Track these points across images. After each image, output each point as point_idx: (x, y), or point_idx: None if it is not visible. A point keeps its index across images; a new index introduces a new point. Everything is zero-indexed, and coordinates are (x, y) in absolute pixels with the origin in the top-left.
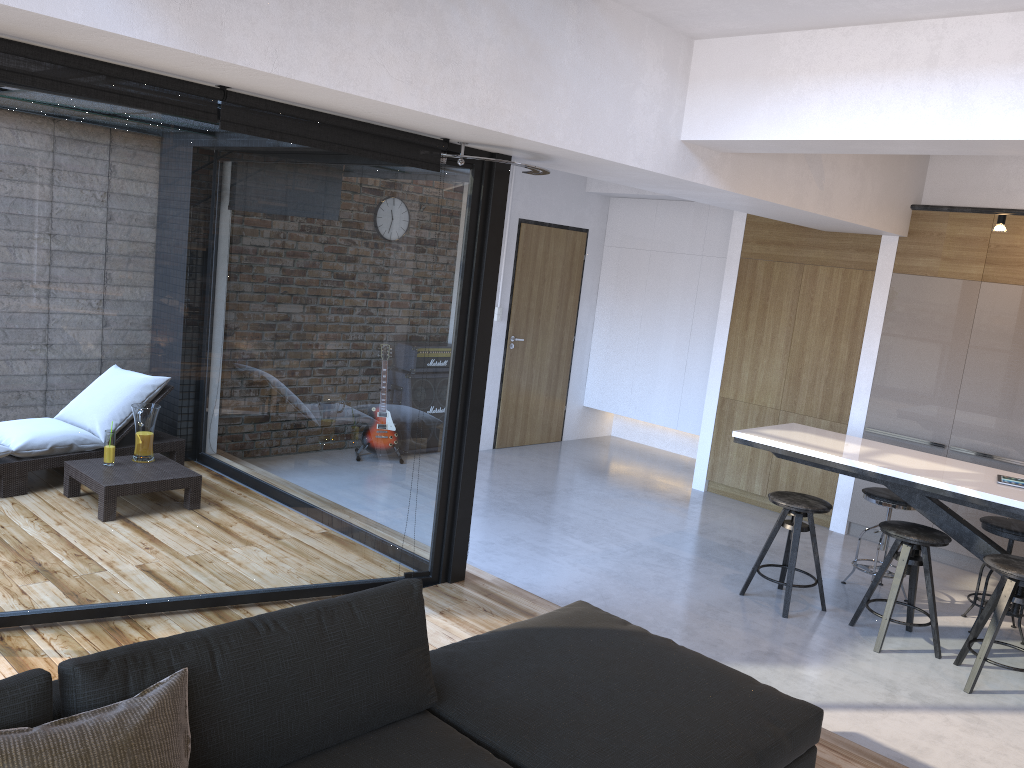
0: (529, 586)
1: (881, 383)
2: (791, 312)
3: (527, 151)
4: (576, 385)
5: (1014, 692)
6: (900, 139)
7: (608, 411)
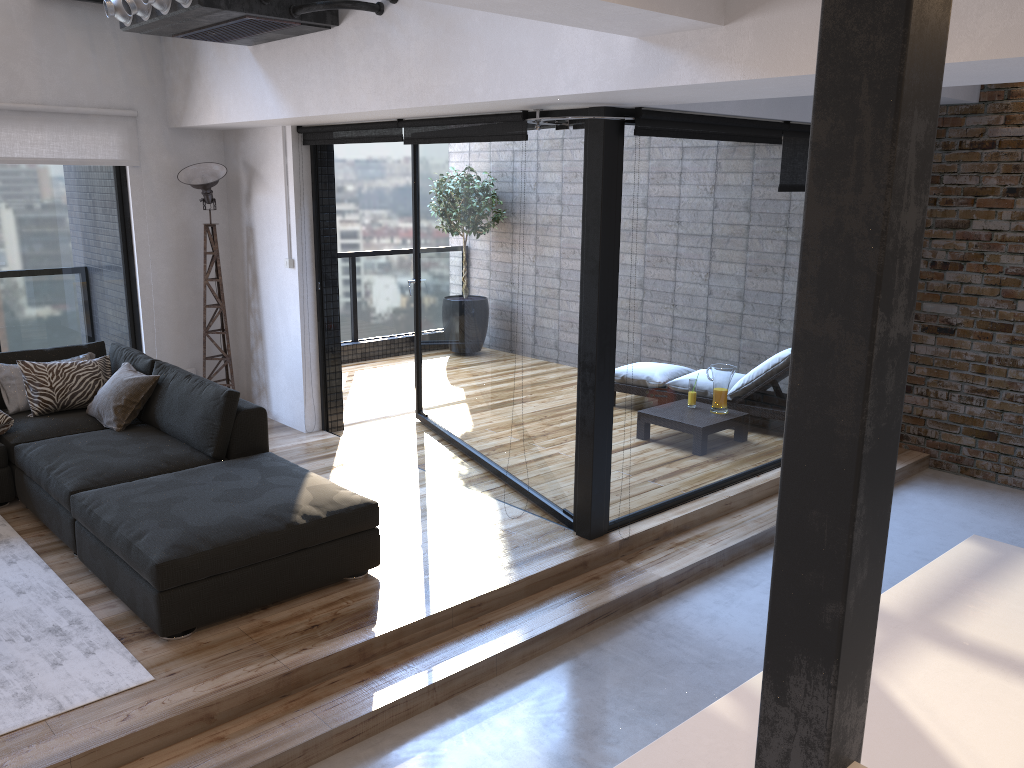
0: (706, 616)
1: None
2: None
3: (545, 104)
4: None
5: None
6: None
7: None
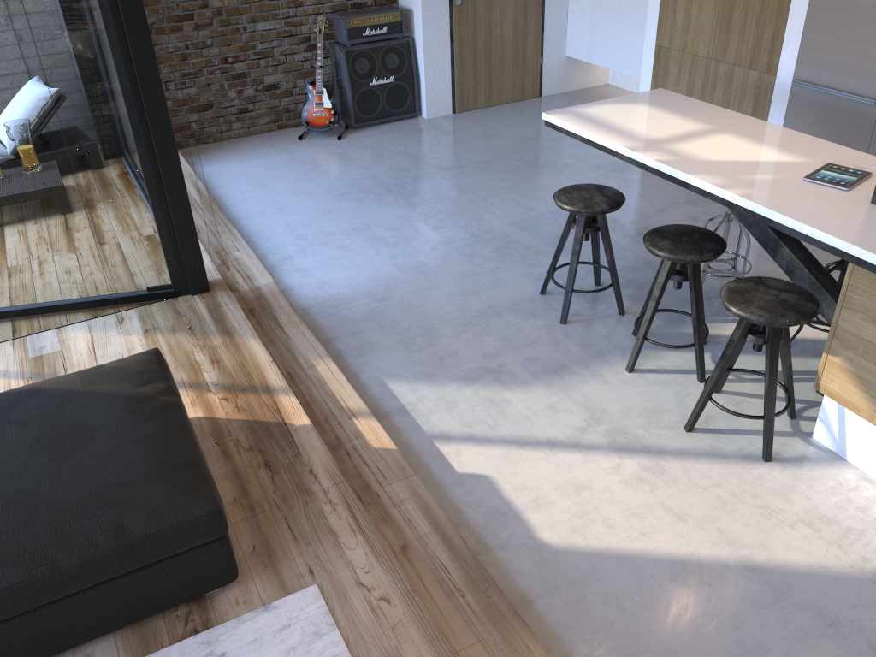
0: (320, 285)
1: (814, 20)
2: None
3: None
4: (553, 34)
5: (753, 433)
6: None
7: (586, 61)
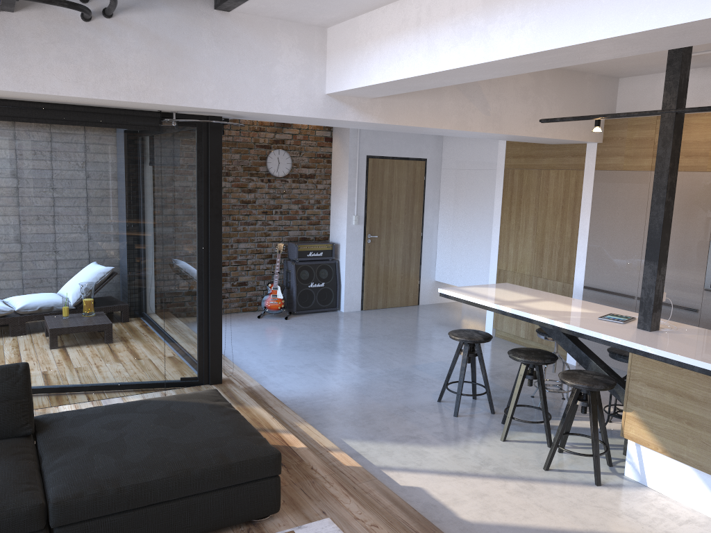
0: (289, 391)
1: (592, 252)
2: (535, 205)
3: (213, 112)
4: (427, 266)
5: (587, 472)
6: (408, 77)
7: (449, 283)
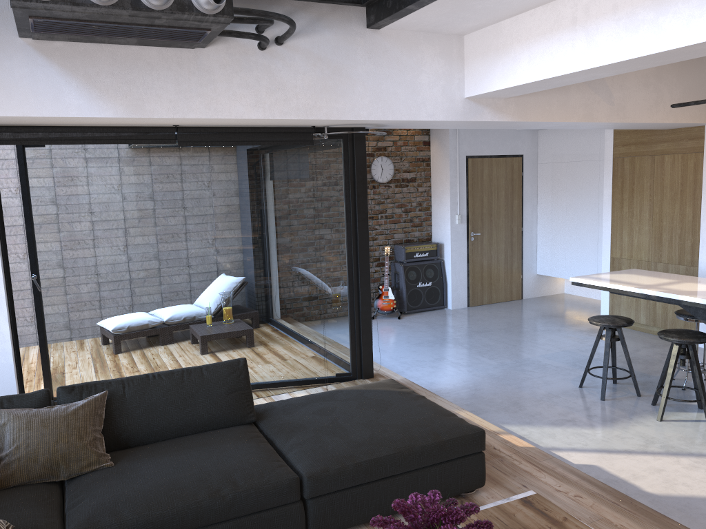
0: (430, 384)
1: None
2: (650, 191)
3: (362, 124)
4: (529, 260)
5: None
6: (565, 74)
7: (552, 276)
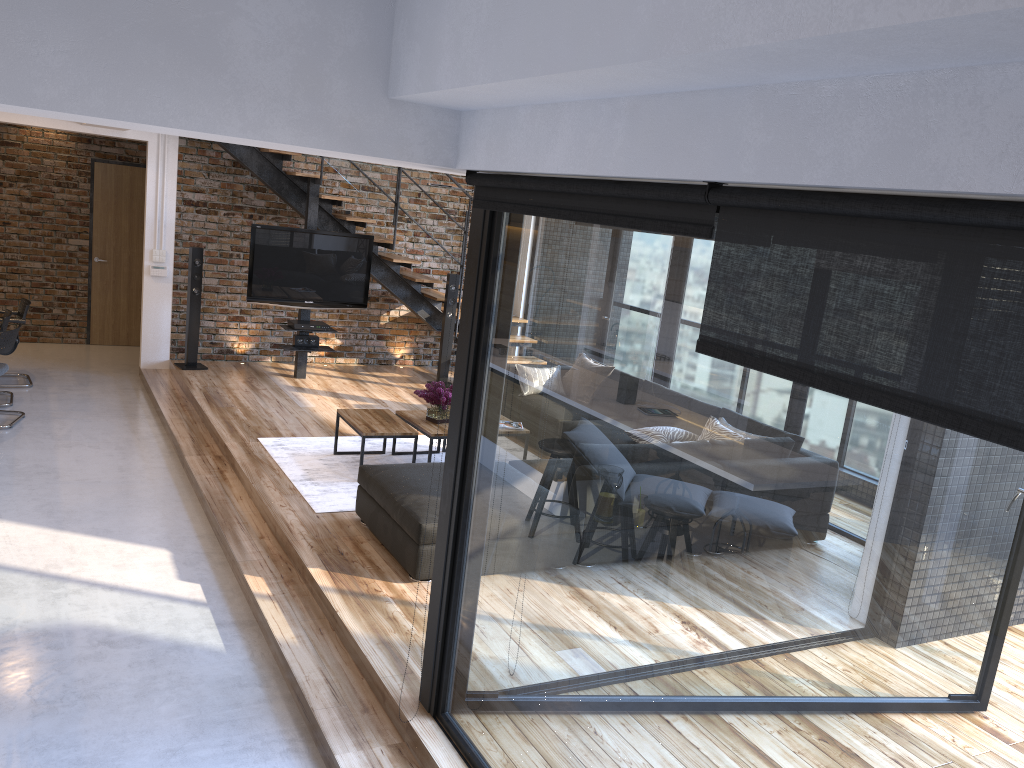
0: None
1: None
2: None
3: None
4: None
5: None
6: None
7: None
